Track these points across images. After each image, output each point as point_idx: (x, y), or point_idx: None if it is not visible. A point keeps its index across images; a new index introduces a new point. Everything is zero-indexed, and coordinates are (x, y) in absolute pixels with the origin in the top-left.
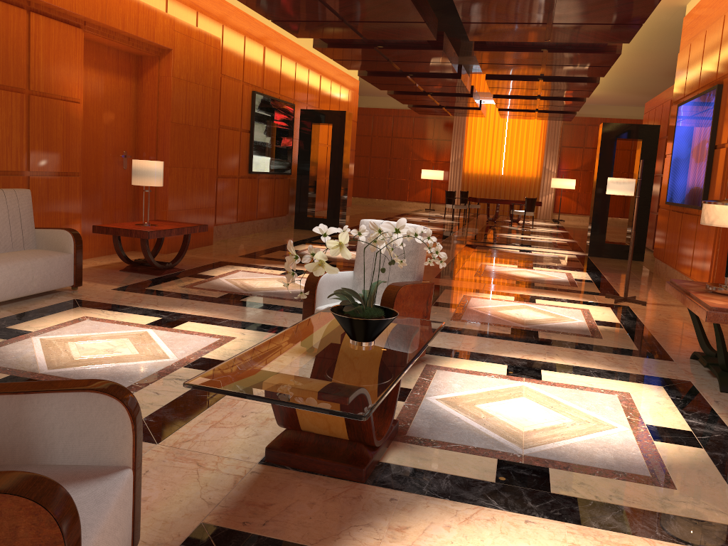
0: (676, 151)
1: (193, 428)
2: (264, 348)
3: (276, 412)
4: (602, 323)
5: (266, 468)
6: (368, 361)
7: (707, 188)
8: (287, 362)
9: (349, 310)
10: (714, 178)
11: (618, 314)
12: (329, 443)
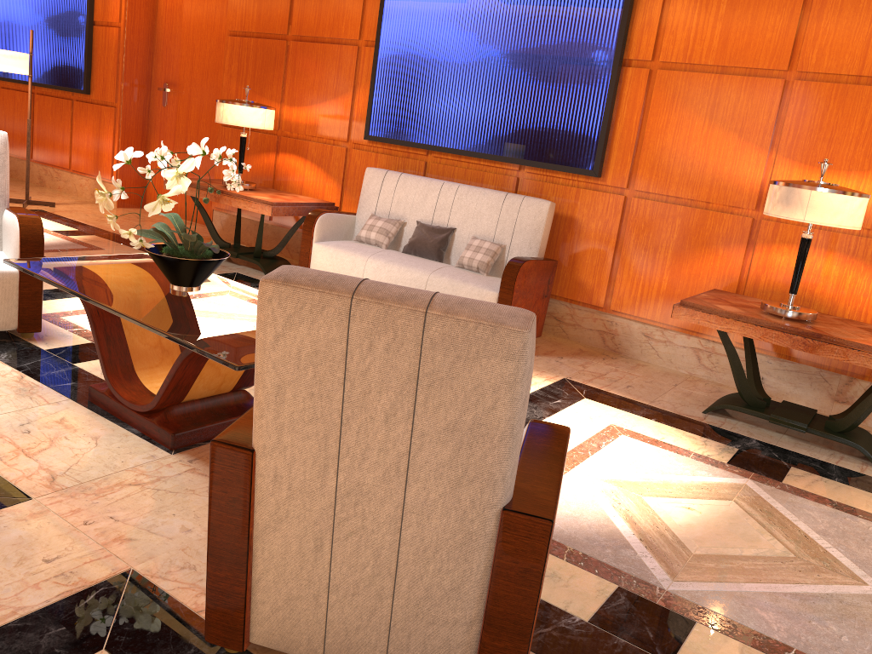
0: (5, 14)
1: (15, 467)
2: (152, 318)
3: (167, 391)
4: (66, 232)
5: (190, 453)
6: (250, 302)
7: (89, 70)
8: (216, 322)
9: (218, 251)
10: (99, 59)
11: (56, 220)
12: (217, 403)
